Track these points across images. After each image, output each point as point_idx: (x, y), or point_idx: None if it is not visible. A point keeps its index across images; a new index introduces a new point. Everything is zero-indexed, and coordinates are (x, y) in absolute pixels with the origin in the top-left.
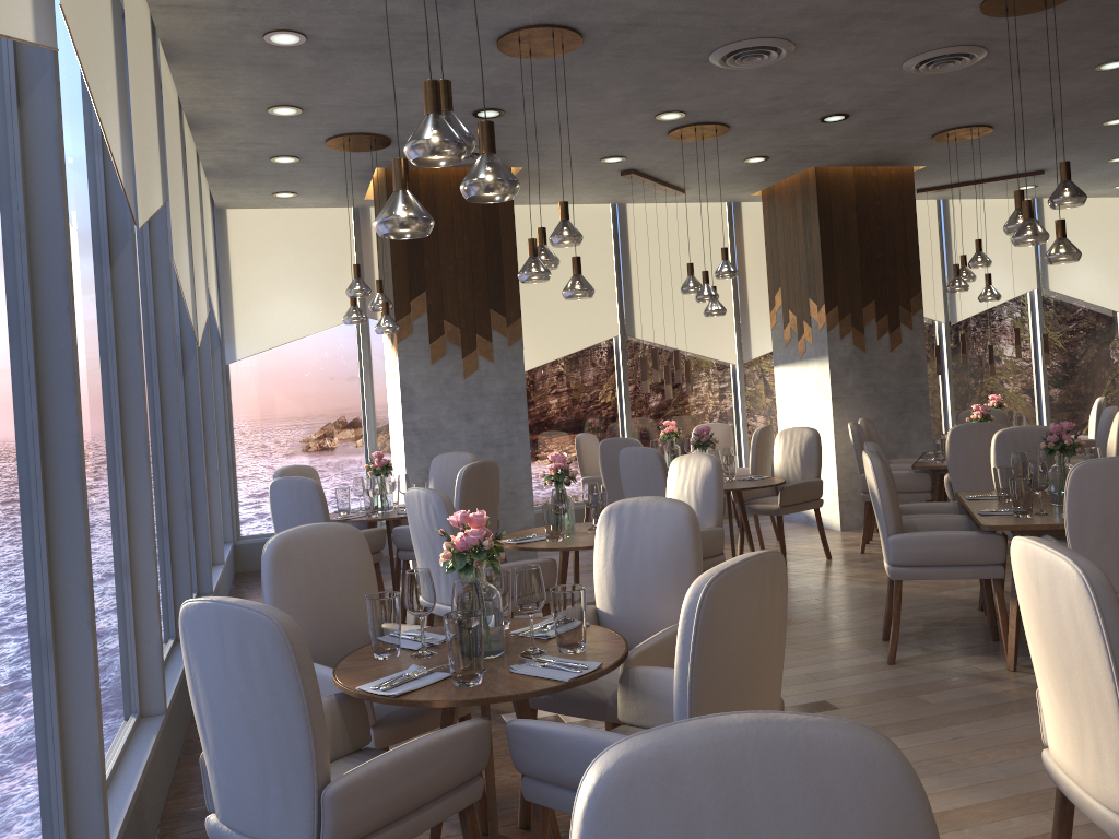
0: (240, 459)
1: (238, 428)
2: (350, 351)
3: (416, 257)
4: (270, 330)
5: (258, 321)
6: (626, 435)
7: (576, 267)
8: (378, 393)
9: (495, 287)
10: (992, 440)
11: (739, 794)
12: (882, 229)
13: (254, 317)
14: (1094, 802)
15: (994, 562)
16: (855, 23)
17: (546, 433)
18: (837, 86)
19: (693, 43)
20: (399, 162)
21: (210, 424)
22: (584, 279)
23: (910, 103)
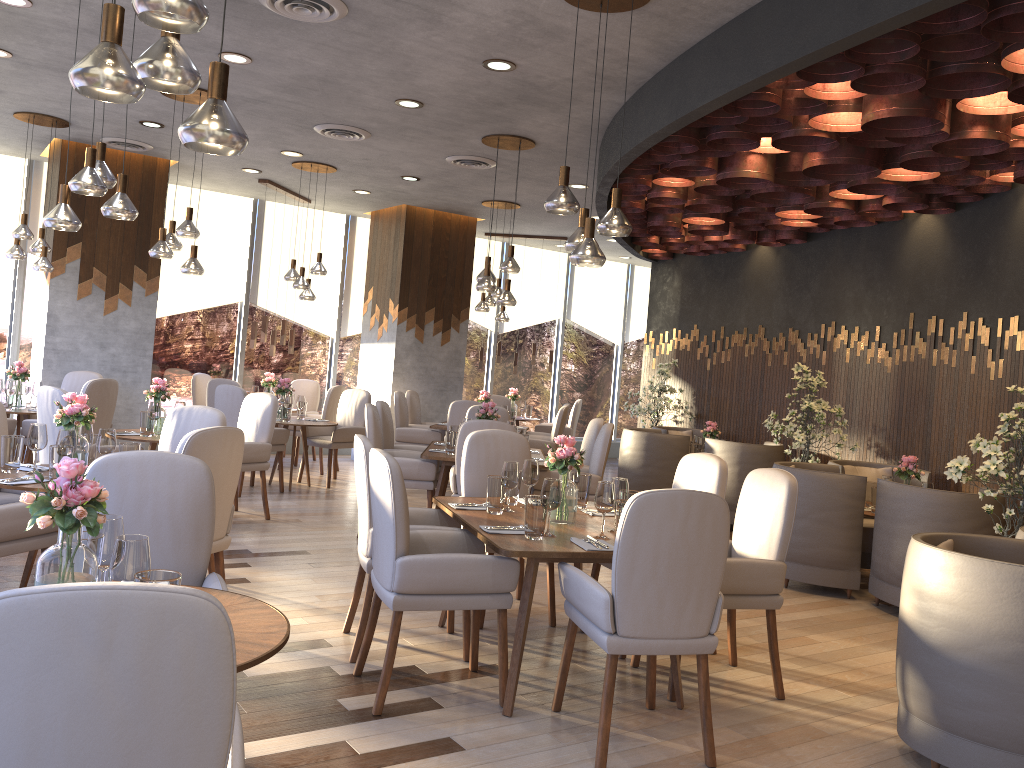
0: None
1: None
2: (6, 276)
3: (78, 214)
4: None
5: None
6: (238, 379)
7: (193, 252)
8: (27, 316)
9: (142, 249)
10: (467, 411)
11: (145, 471)
12: (448, 258)
13: None
14: (361, 554)
15: (428, 479)
16: (406, 131)
17: (171, 369)
18: (406, 161)
19: (301, 118)
20: (65, 187)
21: None
22: (197, 261)
23: (459, 180)
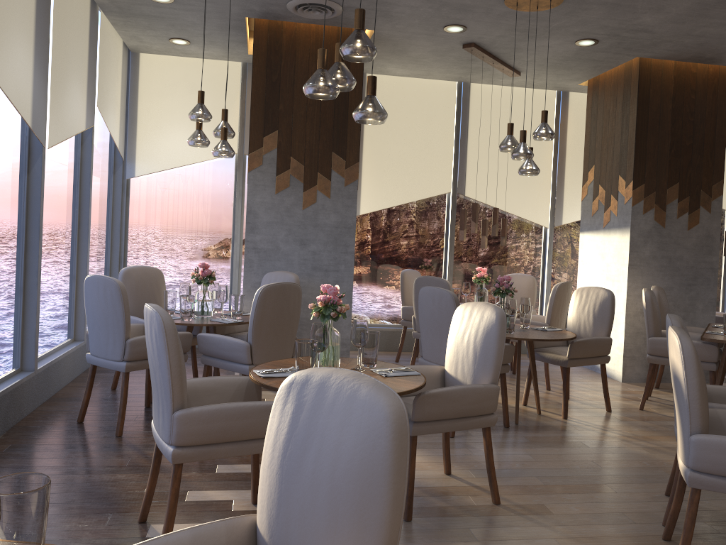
0: (131, 256)
1: (132, 232)
2: (228, 180)
3: (273, 99)
4: (164, 155)
5: (155, 147)
6: (447, 275)
7: (370, 87)
8: None
9: (339, 133)
10: None
11: None
12: (694, 121)
13: (152, 143)
14: None
15: None
16: None
17: (381, 265)
18: None
19: None
20: None
21: (84, 223)
22: (376, 100)
23: None
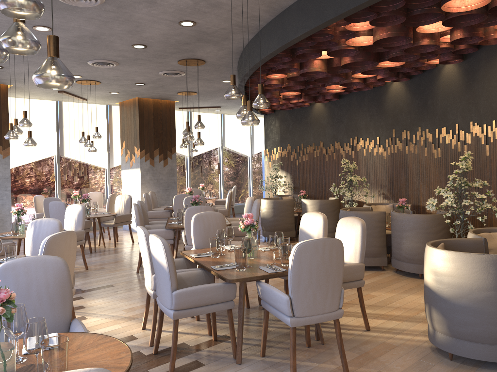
0: None
1: None
2: None
3: None
4: None
5: None
6: (58, 196)
7: (29, 134)
8: None
9: None
10: (184, 200)
11: (28, 269)
12: (162, 122)
13: None
14: (148, 289)
15: (170, 238)
16: (138, 60)
17: (21, 194)
18: (138, 75)
19: (80, 58)
20: None
21: None
22: (32, 139)
23: (166, 83)
